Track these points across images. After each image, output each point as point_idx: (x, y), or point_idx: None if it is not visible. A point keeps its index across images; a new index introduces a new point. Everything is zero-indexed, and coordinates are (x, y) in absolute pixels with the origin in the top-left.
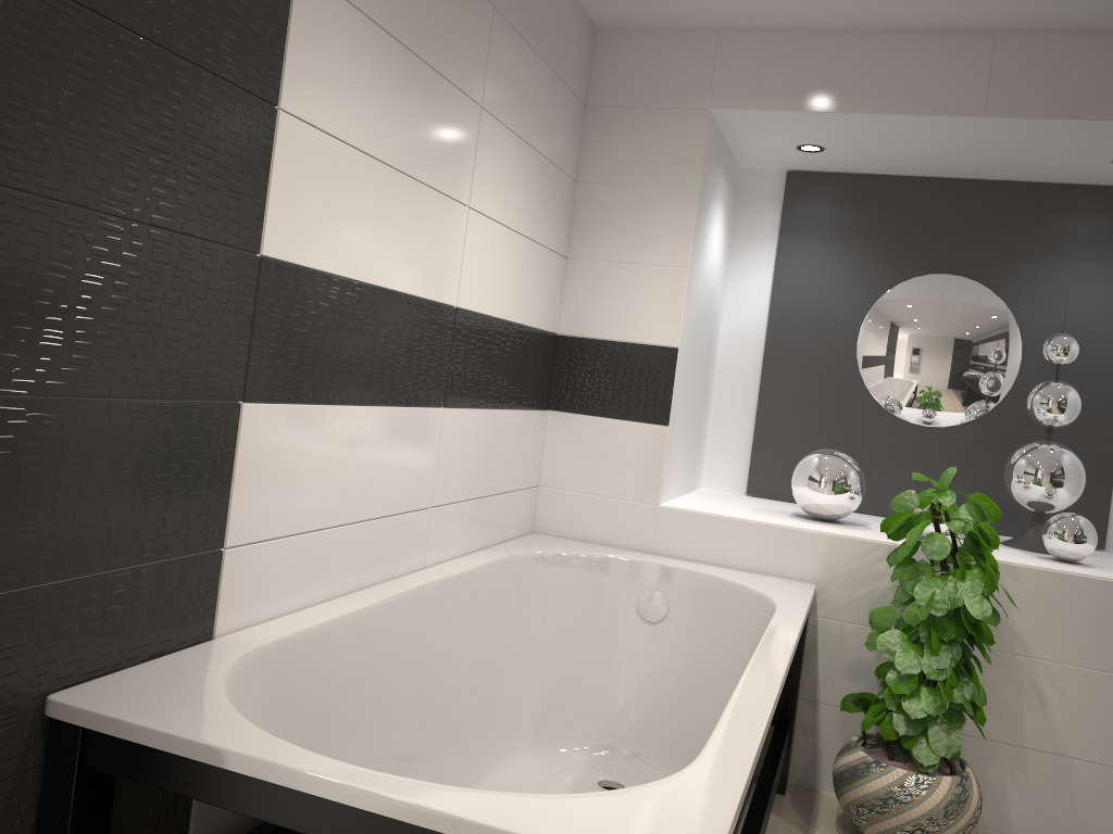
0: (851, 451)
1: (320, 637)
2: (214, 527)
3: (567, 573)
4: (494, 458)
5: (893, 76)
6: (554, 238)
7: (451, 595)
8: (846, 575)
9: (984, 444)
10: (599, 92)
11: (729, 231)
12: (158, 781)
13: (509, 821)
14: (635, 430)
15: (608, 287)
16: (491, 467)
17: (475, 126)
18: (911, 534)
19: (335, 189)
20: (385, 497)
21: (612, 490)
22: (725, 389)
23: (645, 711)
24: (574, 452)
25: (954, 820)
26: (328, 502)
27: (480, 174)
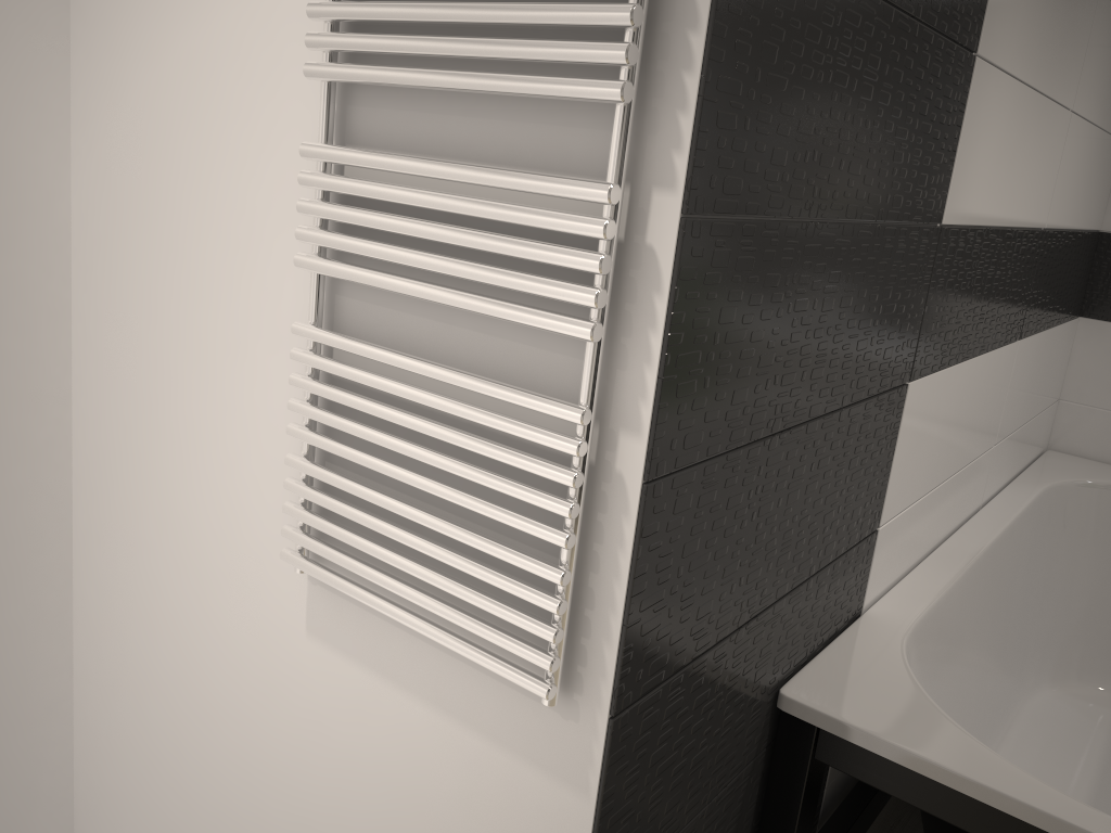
0: None
1: (941, 607)
2: (876, 509)
3: (1105, 505)
4: (1038, 381)
5: None
6: None
7: (1013, 539)
8: None
9: None
10: None
11: None
12: (903, 794)
13: None
14: None
15: None
16: (1035, 391)
17: (1092, 13)
18: None
19: (995, 131)
20: (970, 446)
21: None
22: None
23: None
24: (1109, 366)
25: None
26: (939, 462)
27: (1086, 69)
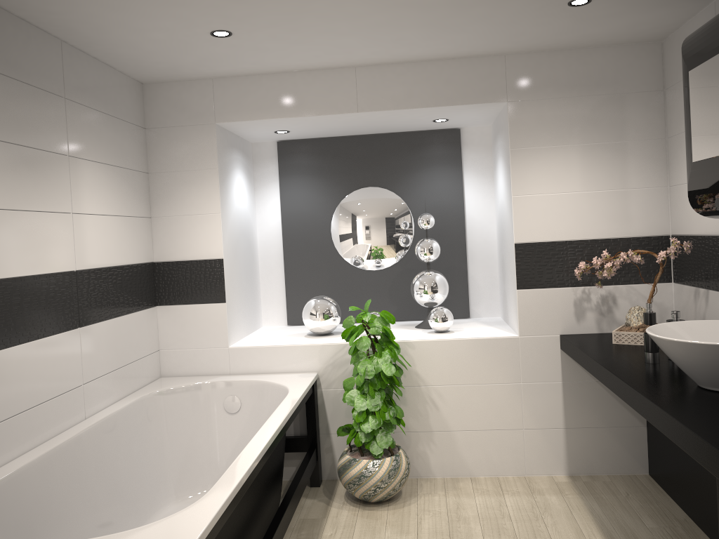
0: (338, 290)
1: (16, 478)
2: None
3: (181, 397)
4: (122, 344)
5: (309, 95)
6: (139, 209)
7: (104, 430)
8: (332, 364)
9: (404, 274)
10: (152, 120)
11: (251, 180)
12: None
13: None
14: (208, 308)
15: (177, 230)
16: (122, 350)
17: (67, 168)
18: (351, 340)
19: None
20: (49, 388)
21: (201, 344)
22: (266, 268)
23: None
24: (176, 327)
25: (394, 478)
26: (10, 402)
27: (76, 192)
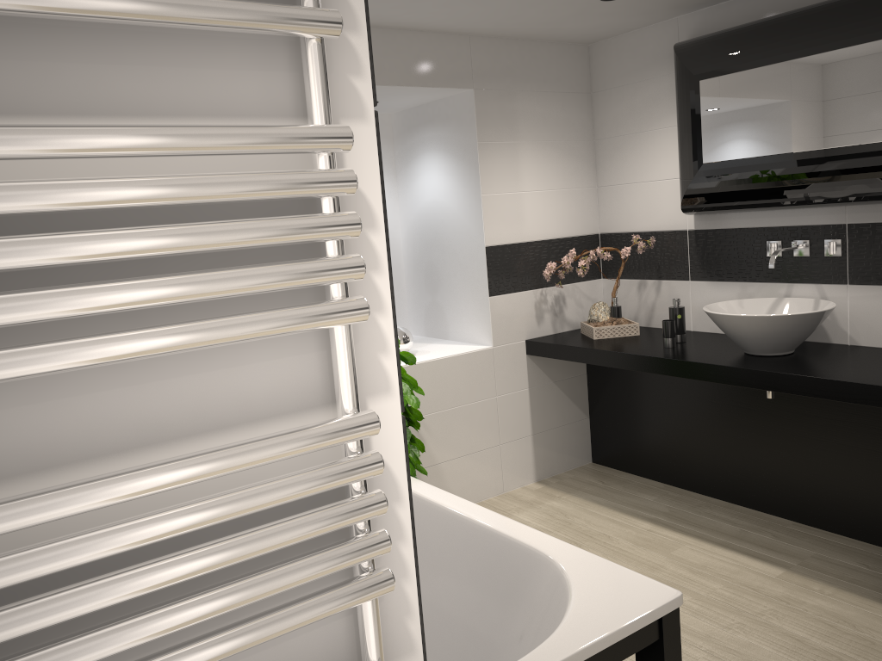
0: None
1: None
2: None
3: None
4: None
5: None
6: None
7: None
8: None
9: None
10: None
11: None
12: None
13: (600, 630)
14: None
15: None
16: None
17: None
18: None
19: None
20: None
21: None
22: None
23: None
24: None
25: None
26: None
27: None
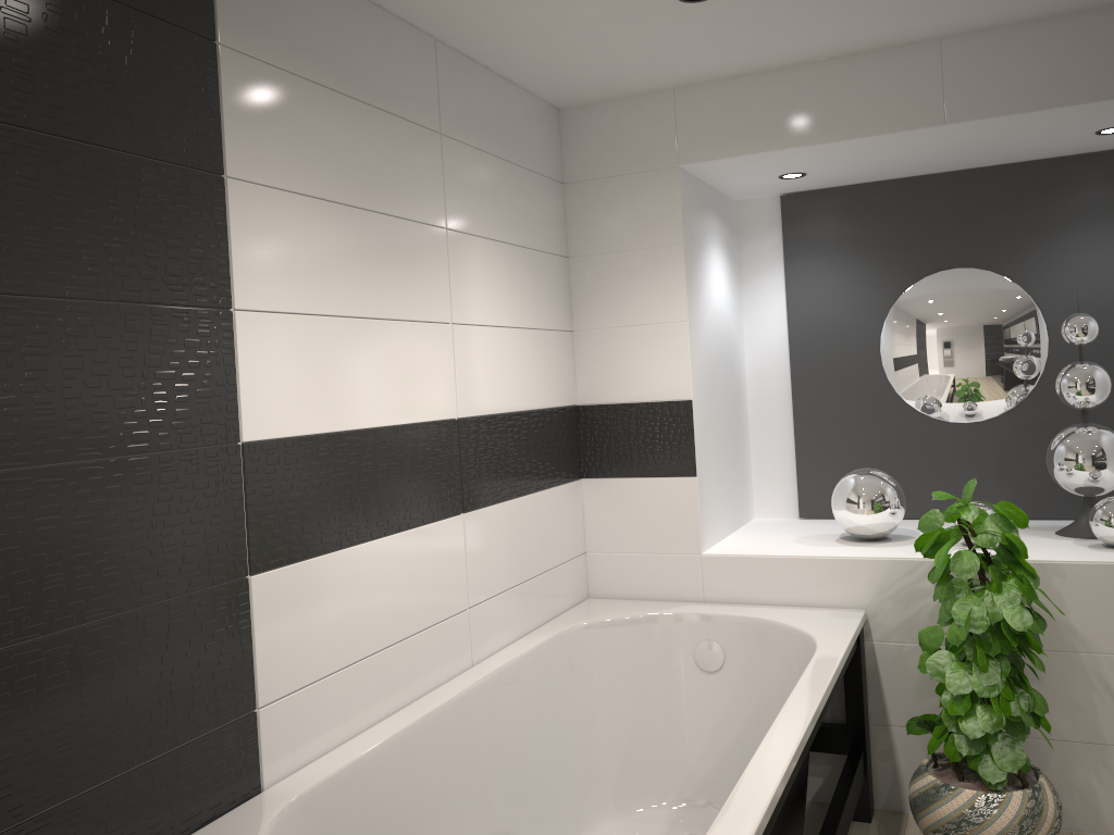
0: (894, 459)
1: (364, 767)
2: (243, 693)
3: (622, 637)
4: (529, 542)
5: (849, 101)
6: (554, 318)
7: (501, 688)
8: (893, 596)
9: (1026, 431)
10: (573, 169)
11: (735, 265)
12: None
13: None
14: (666, 485)
15: (615, 352)
16: (528, 551)
17: (443, 248)
18: (938, 556)
19: (306, 358)
20: (416, 614)
21: (655, 546)
22: (760, 417)
23: (719, 759)
24: (613, 515)
25: (1031, 834)
26: (356, 636)
27: (458, 289)
